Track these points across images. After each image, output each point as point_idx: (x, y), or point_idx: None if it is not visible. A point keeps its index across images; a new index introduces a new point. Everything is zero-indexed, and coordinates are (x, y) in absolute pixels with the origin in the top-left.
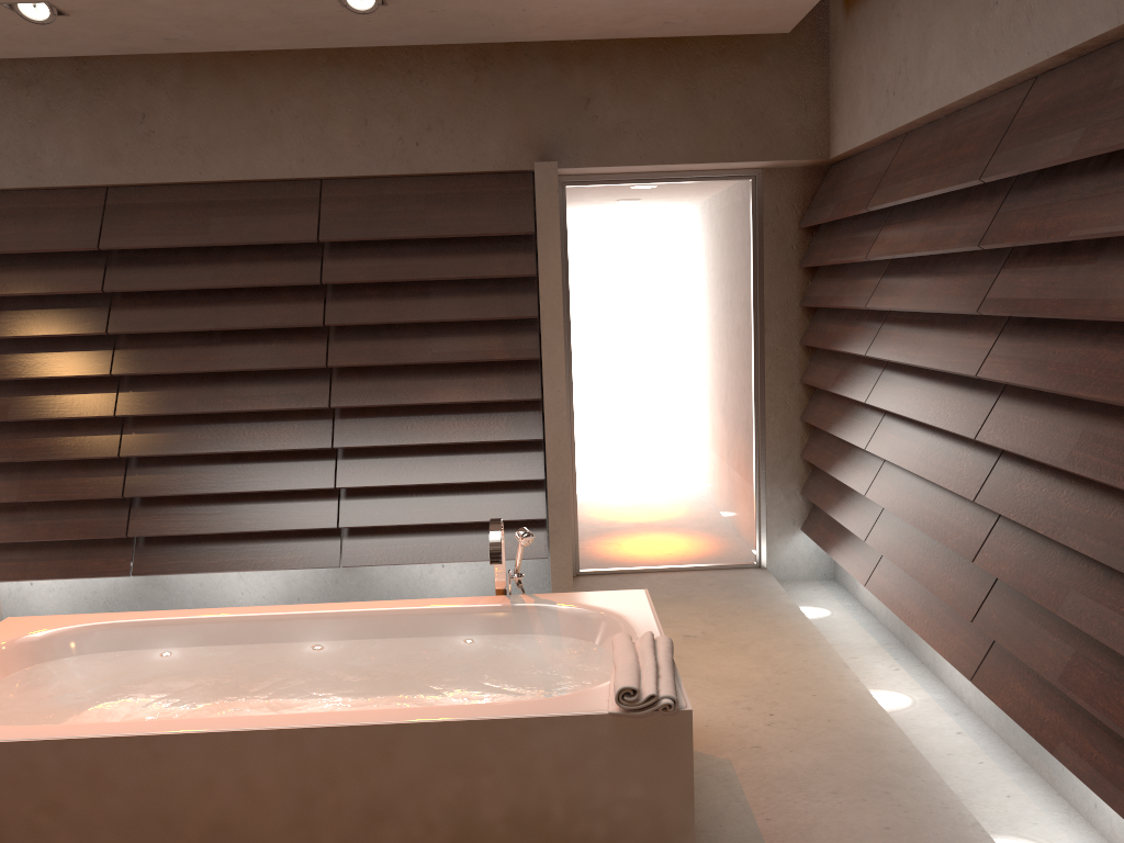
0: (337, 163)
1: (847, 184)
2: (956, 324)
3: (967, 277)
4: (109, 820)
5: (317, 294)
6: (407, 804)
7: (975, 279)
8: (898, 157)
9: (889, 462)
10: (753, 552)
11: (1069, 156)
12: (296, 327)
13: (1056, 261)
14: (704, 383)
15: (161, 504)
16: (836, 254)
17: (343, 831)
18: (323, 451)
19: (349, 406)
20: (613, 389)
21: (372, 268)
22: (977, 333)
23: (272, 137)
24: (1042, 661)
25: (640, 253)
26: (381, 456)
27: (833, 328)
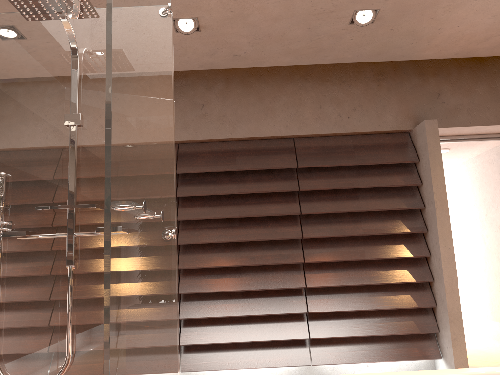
0: (305, 127)
1: None
2: None
3: None
4: None
5: (294, 197)
6: None
7: None
8: None
9: None
10: None
11: None
12: (281, 217)
13: None
14: None
15: (199, 324)
16: None
17: None
18: (296, 290)
19: (315, 261)
20: (454, 255)
21: (327, 182)
22: None
23: (270, 115)
24: None
25: (462, 178)
26: (332, 293)
27: None
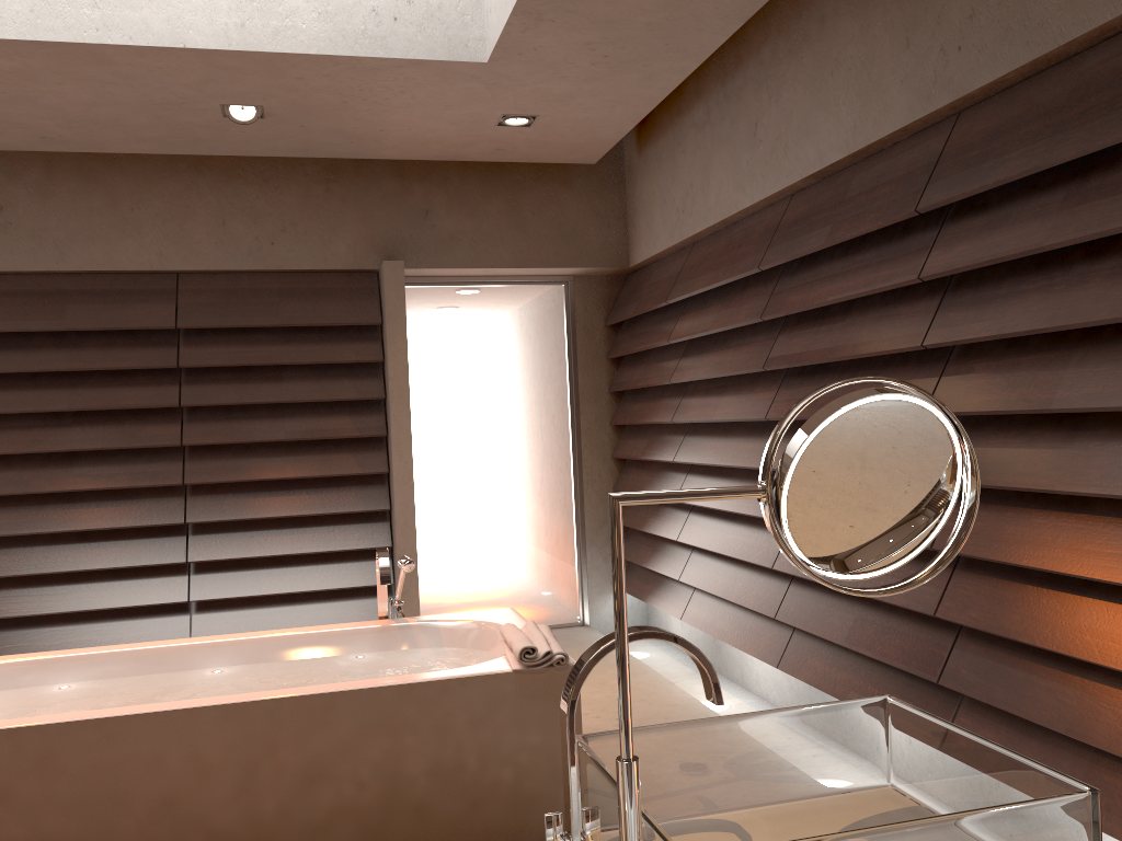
0: (195, 257)
1: (647, 286)
2: (745, 384)
3: (752, 345)
4: (58, 804)
5: (172, 377)
6: (341, 765)
7: (758, 346)
8: (689, 261)
9: (695, 510)
10: (577, 612)
11: (823, 244)
12: (150, 409)
13: (818, 324)
14: (529, 460)
15: None
16: (641, 342)
17: (282, 795)
18: (173, 528)
19: (203, 482)
20: (449, 466)
21: (228, 353)
22: (762, 387)
23: (132, 233)
24: (831, 630)
25: (471, 345)
26: (233, 530)
27: (640, 406)
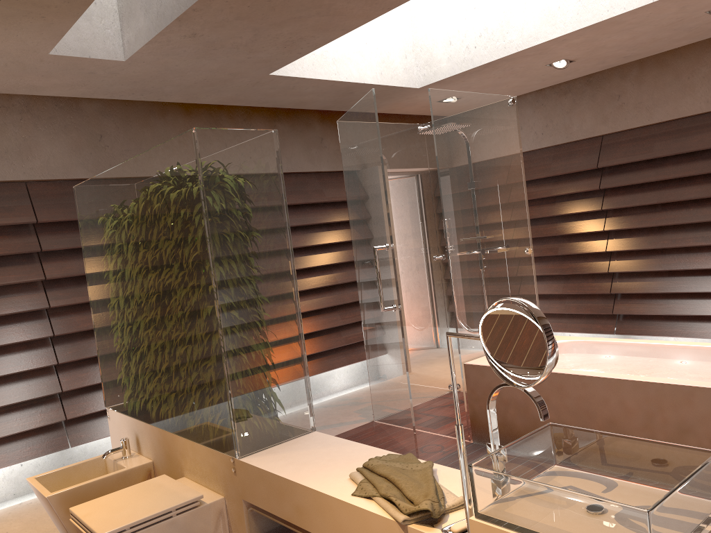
0: None
1: None
2: None
3: None
4: (566, 409)
5: None
6: (700, 428)
7: None
8: None
9: None
10: None
11: None
12: (705, 198)
13: None
14: None
15: (630, 298)
16: None
17: (667, 435)
18: None
19: None
20: None
21: None
22: None
23: (689, 92)
24: None
25: None
26: None
27: None
